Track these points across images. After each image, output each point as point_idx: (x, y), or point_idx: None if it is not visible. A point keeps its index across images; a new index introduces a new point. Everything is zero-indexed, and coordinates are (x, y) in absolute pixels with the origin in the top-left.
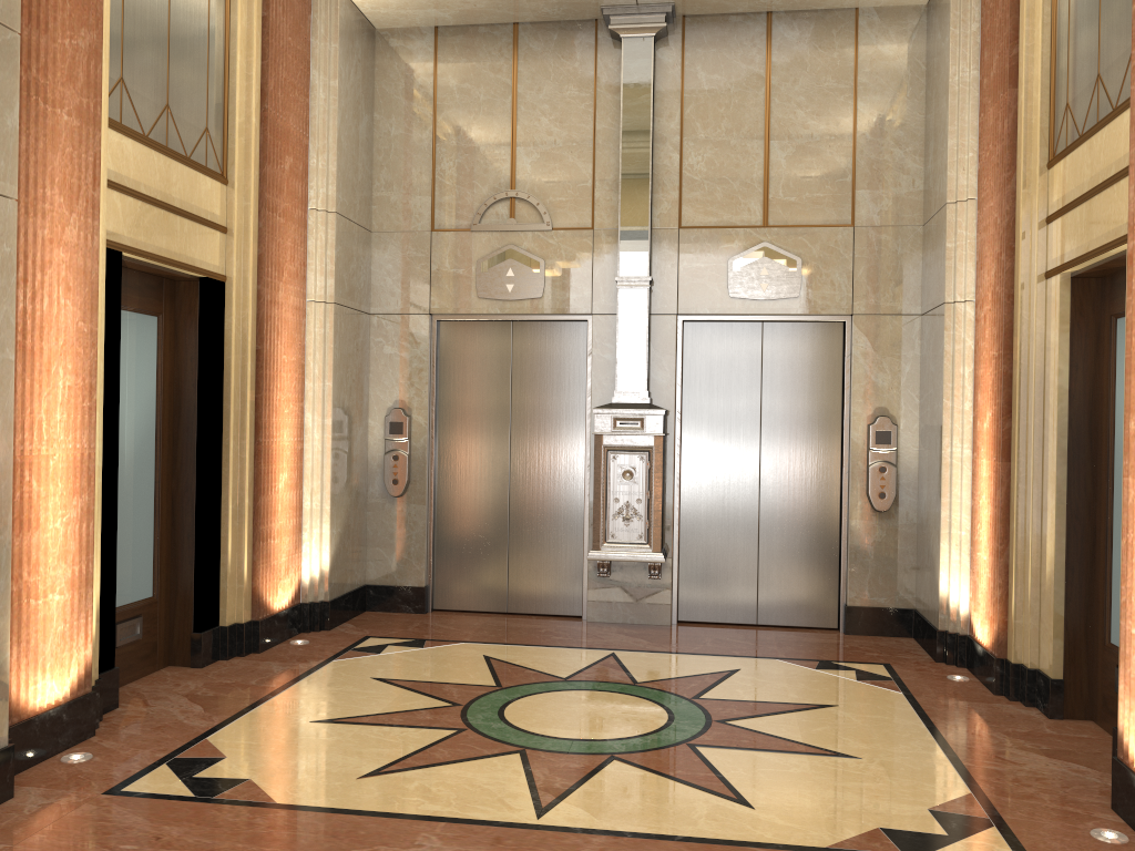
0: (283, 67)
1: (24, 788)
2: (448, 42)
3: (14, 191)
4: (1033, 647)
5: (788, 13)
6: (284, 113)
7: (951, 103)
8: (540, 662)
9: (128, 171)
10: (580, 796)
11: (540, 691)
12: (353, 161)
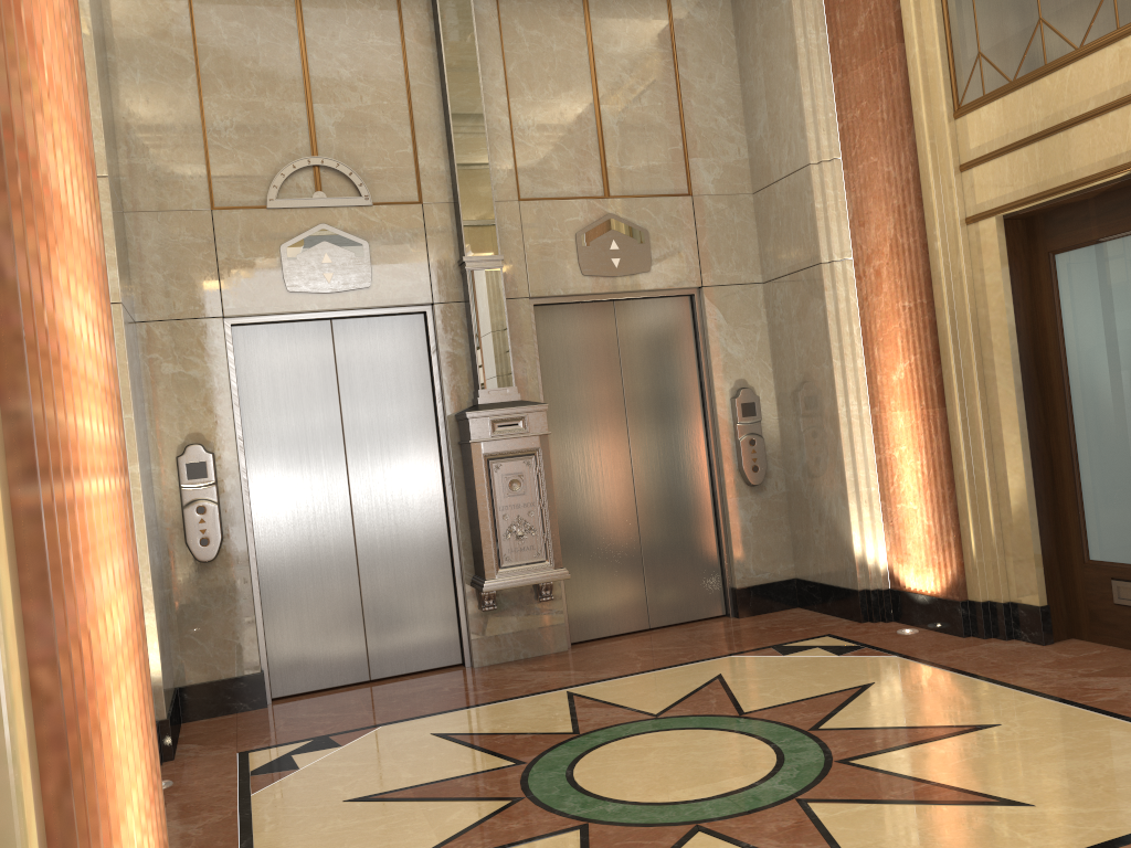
0: None
1: None
2: None
3: None
4: (1003, 581)
5: None
6: None
7: (801, 65)
8: (510, 723)
9: None
10: None
11: (579, 755)
12: (106, 111)
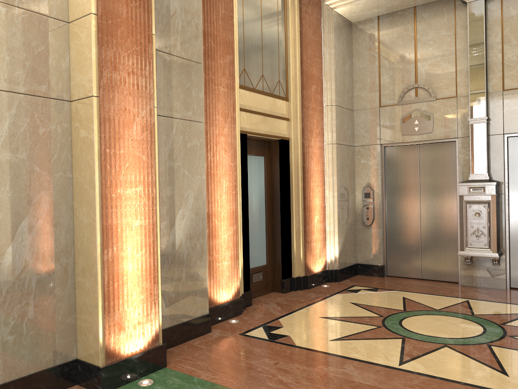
0: (309, 49)
1: (215, 329)
2: (383, 22)
3: (203, 119)
4: None
5: None
6: (310, 68)
7: None
8: (428, 301)
9: (247, 103)
10: (422, 359)
11: (422, 314)
12: (342, 82)
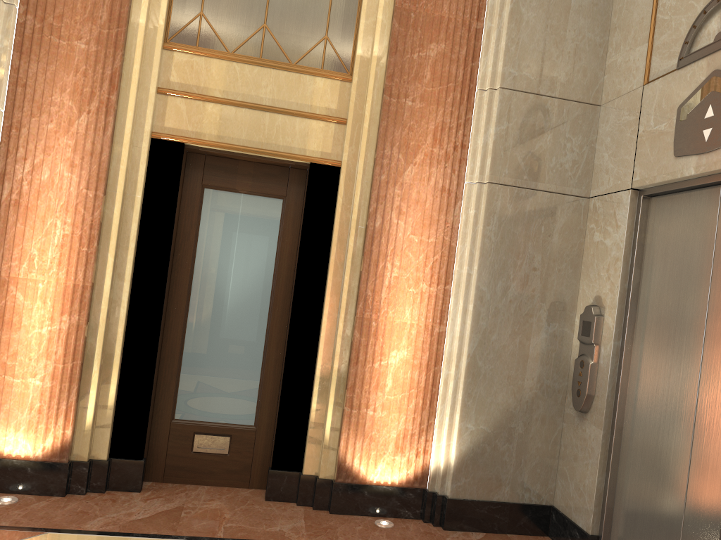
0: None
1: None
2: None
3: None
4: None
5: None
6: (431, 3)
7: None
8: None
9: (197, 81)
10: None
11: None
12: (550, 31)
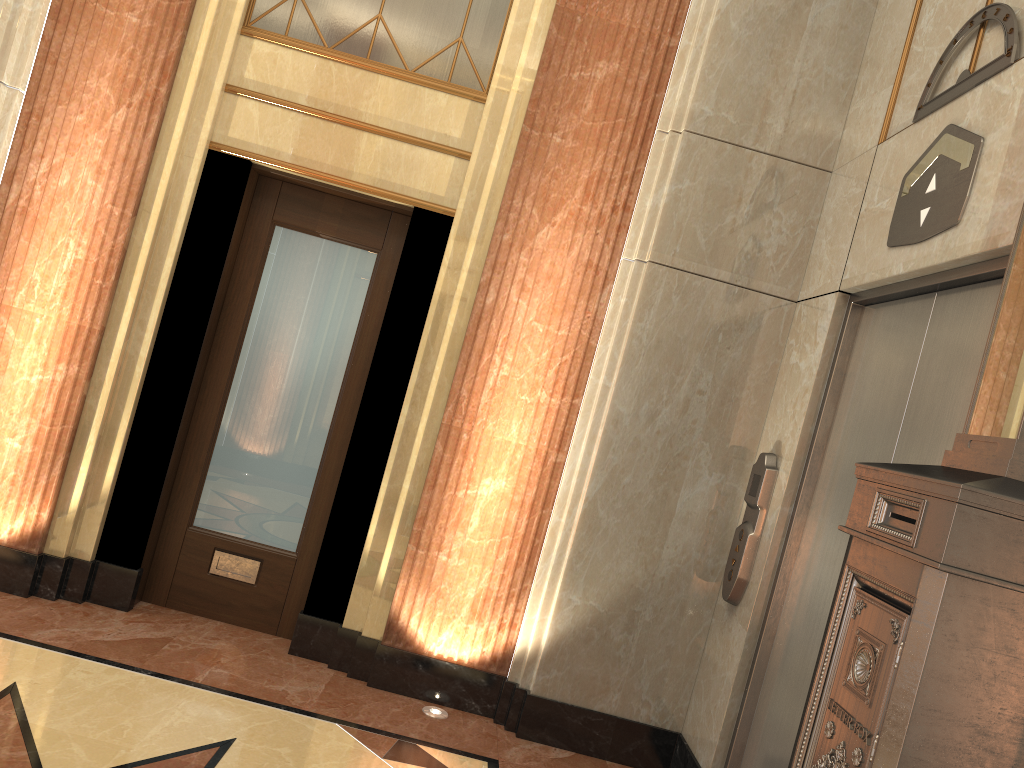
0: None
1: None
2: None
3: None
4: None
5: None
6: (608, 5)
7: None
8: None
9: (279, 81)
10: None
11: None
12: (770, 58)
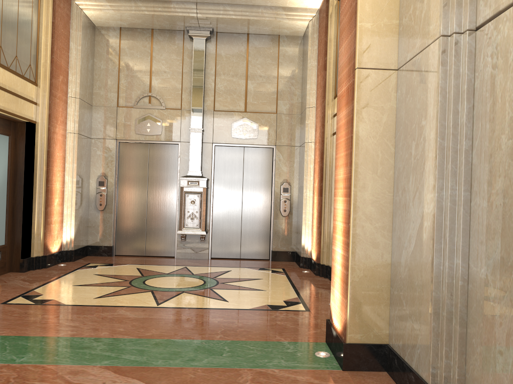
0: (59, 41)
1: None
2: (125, 34)
3: None
4: (327, 258)
5: (255, 34)
6: (59, 59)
7: (308, 73)
8: (158, 269)
9: (2, 81)
10: (171, 300)
11: (158, 277)
12: (86, 78)
